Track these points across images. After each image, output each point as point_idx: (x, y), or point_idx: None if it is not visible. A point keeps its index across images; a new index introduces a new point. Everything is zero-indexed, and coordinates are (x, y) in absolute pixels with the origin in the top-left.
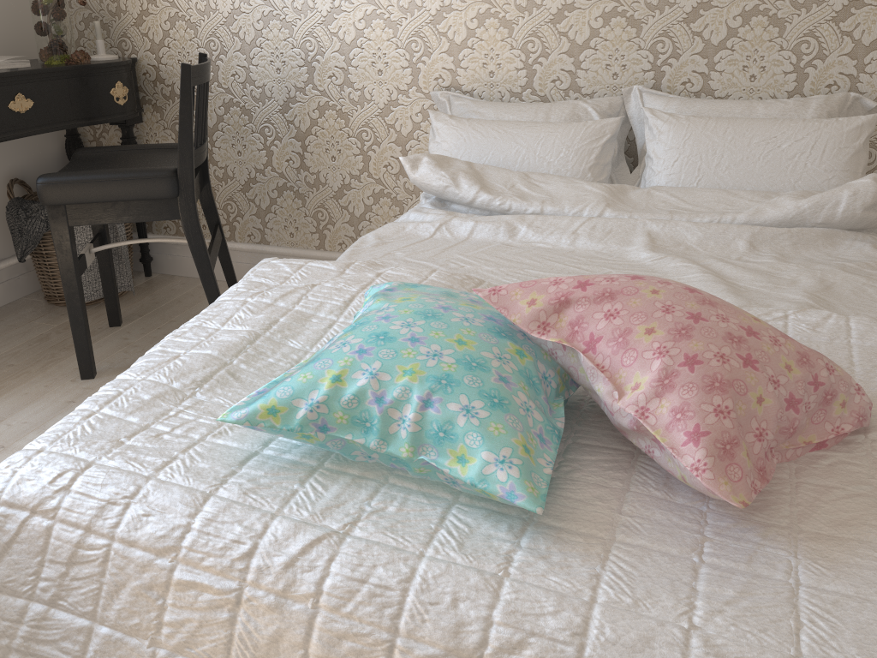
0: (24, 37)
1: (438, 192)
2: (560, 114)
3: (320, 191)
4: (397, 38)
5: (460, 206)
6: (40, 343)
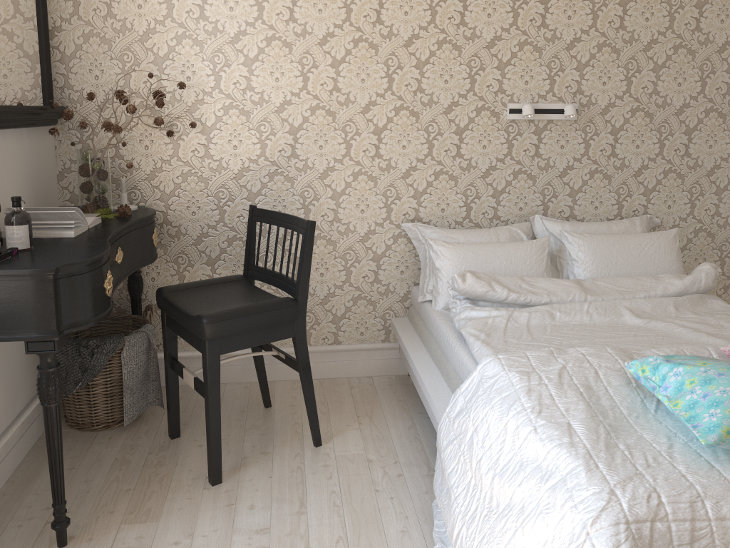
0: (45, 192)
1: (480, 295)
2: (504, 235)
3: (309, 300)
4: (377, 188)
5: (485, 302)
6: (128, 466)
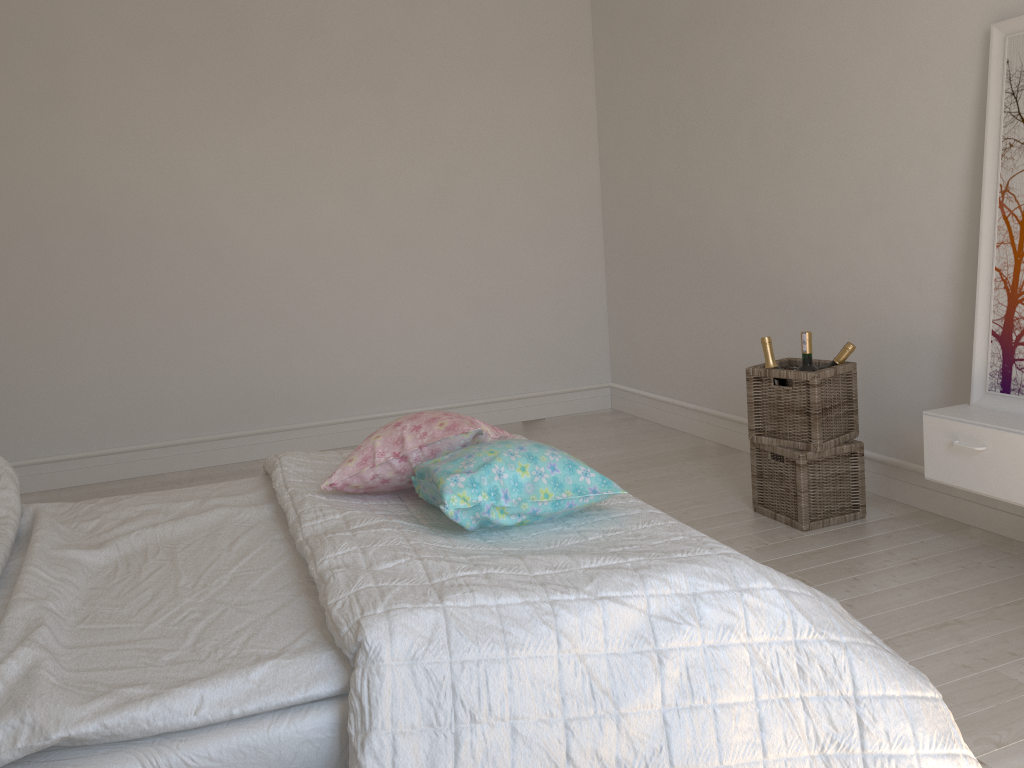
0: None
1: None
2: None
3: None
4: None
5: None
6: None
